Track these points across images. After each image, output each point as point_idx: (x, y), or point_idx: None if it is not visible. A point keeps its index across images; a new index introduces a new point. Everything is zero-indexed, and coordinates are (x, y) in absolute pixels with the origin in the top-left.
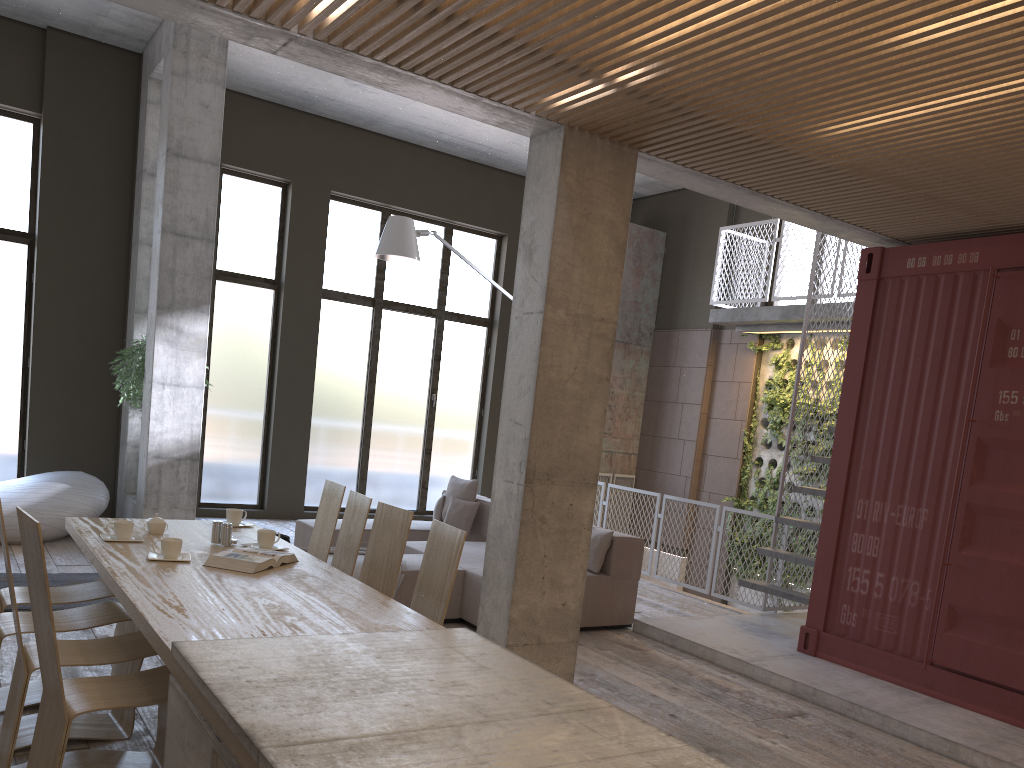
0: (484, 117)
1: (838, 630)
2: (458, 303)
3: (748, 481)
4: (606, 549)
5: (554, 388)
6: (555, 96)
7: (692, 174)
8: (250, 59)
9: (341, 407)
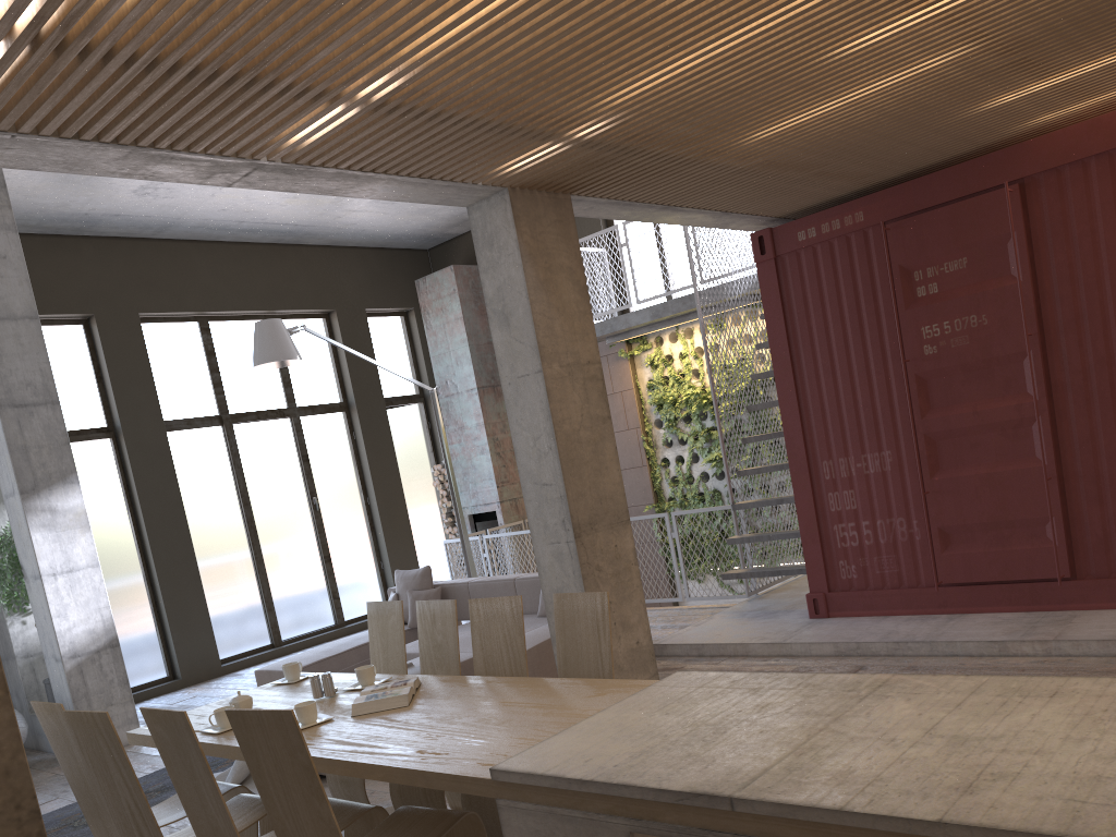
0: (428, 198)
1: (842, 586)
2: (307, 395)
3: (661, 484)
4: None
5: (571, 440)
6: (509, 163)
7: (613, 204)
8: (21, 193)
9: (223, 541)
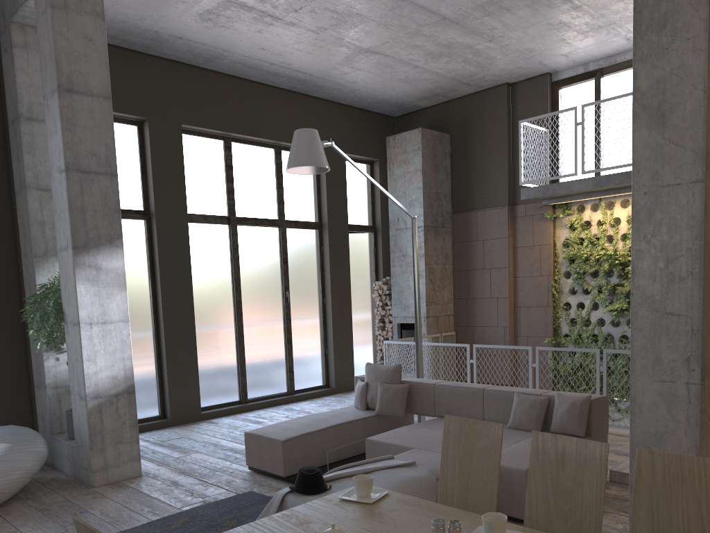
0: None
1: None
2: (293, 212)
3: (559, 323)
4: (587, 413)
5: None
6: None
7: None
8: None
9: (216, 315)
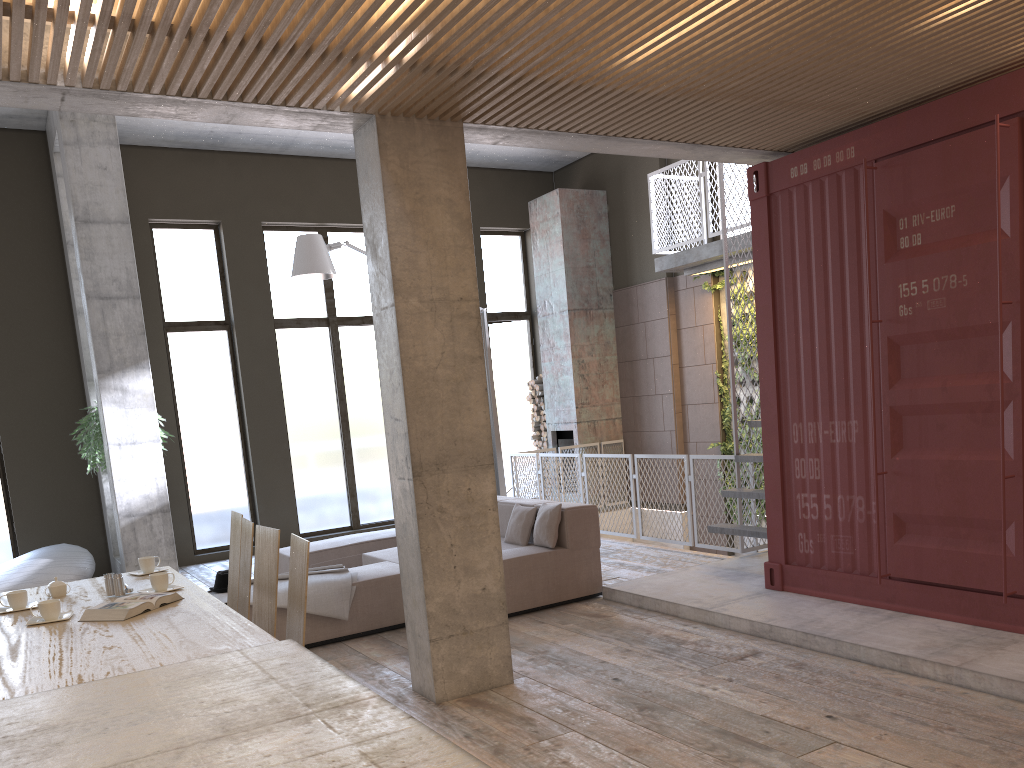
0: (295, 124)
1: (799, 560)
2: None
3: (730, 423)
4: (557, 523)
5: (424, 377)
6: (345, 89)
7: (531, 133)
8: None
9: (317, 430)
